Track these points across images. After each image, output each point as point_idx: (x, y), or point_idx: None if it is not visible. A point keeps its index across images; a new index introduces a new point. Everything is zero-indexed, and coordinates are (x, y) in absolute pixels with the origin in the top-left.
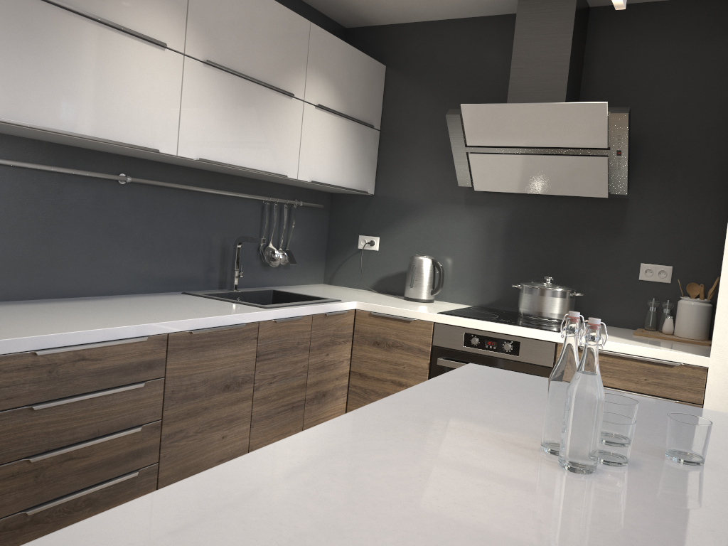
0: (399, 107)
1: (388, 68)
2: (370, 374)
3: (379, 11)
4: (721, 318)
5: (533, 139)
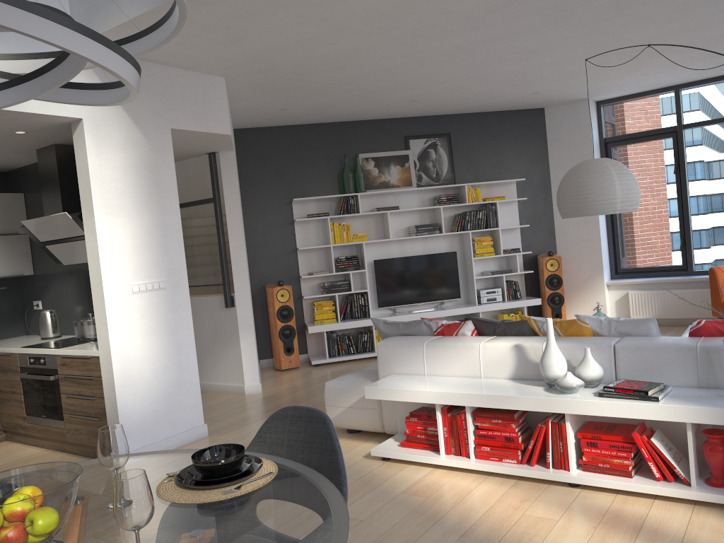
0: (33, 218)
1: (25, 194)
2: (3, 389)
3: (0, 165)
4: (97, 328)
5: (60, 234)
